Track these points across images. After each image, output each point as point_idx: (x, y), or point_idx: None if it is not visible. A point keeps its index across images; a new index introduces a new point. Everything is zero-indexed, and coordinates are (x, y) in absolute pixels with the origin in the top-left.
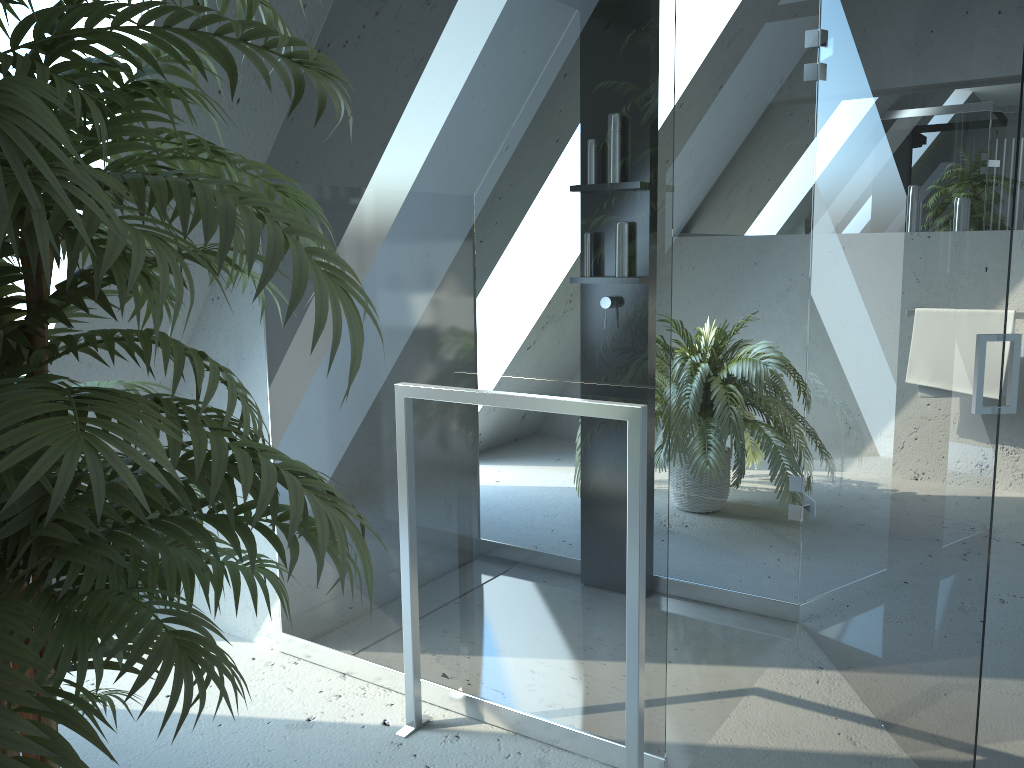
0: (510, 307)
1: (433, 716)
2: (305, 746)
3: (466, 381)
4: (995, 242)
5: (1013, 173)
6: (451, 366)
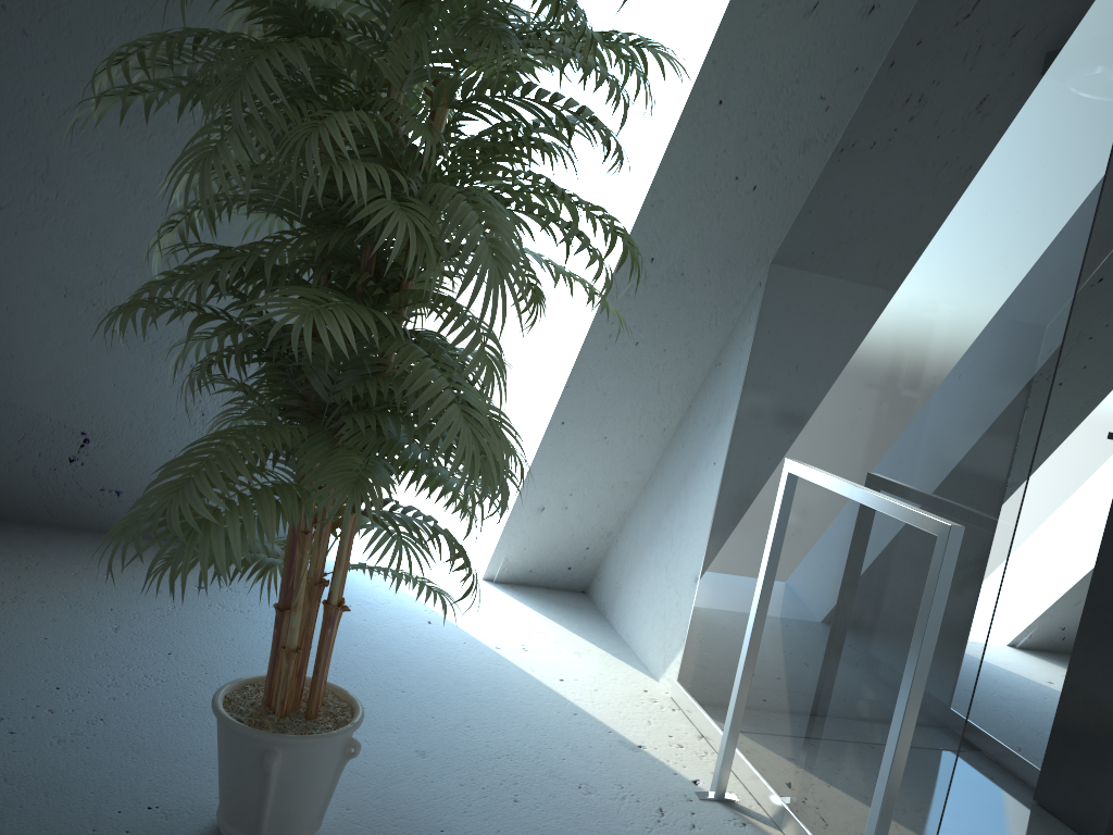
0: (907, 409)
1: (740, 801)
2: (617, 759)
3: (856, 476)
4: None
5: None
6: (850, 459)
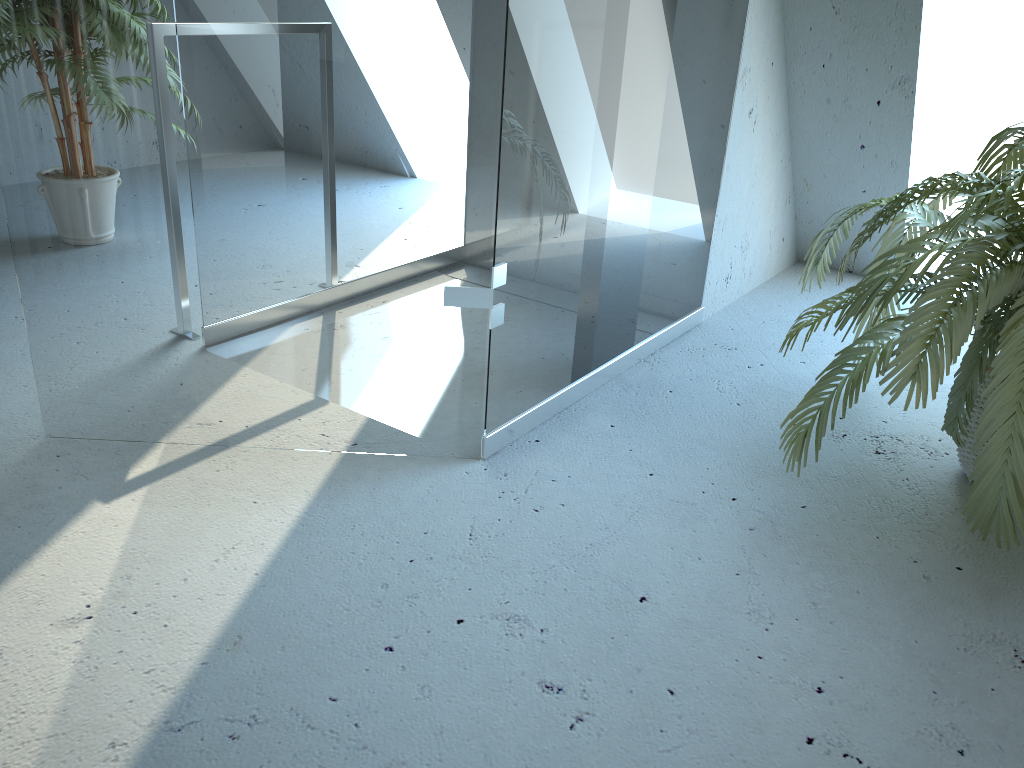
0: None
1: None
2: None
3: None
4: None
5: None
6: None
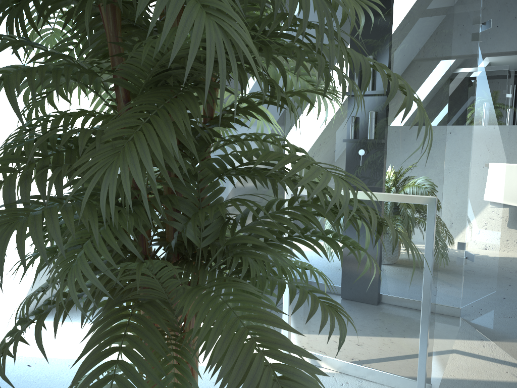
0: (349, 147)
1: None
2: None
3: None
4: None
5: None
6: None
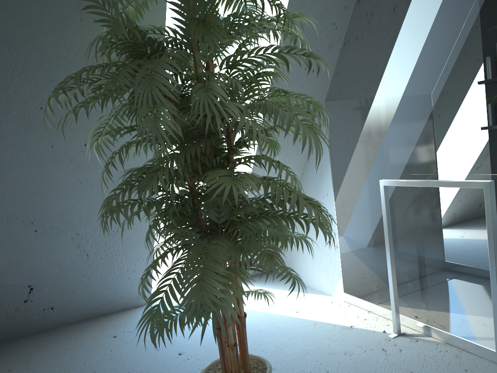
0: (430, 141)
1: (407, 331)
2: (348, 335)
3: (413, 177)
4: None
5: None
6: (406, 171)
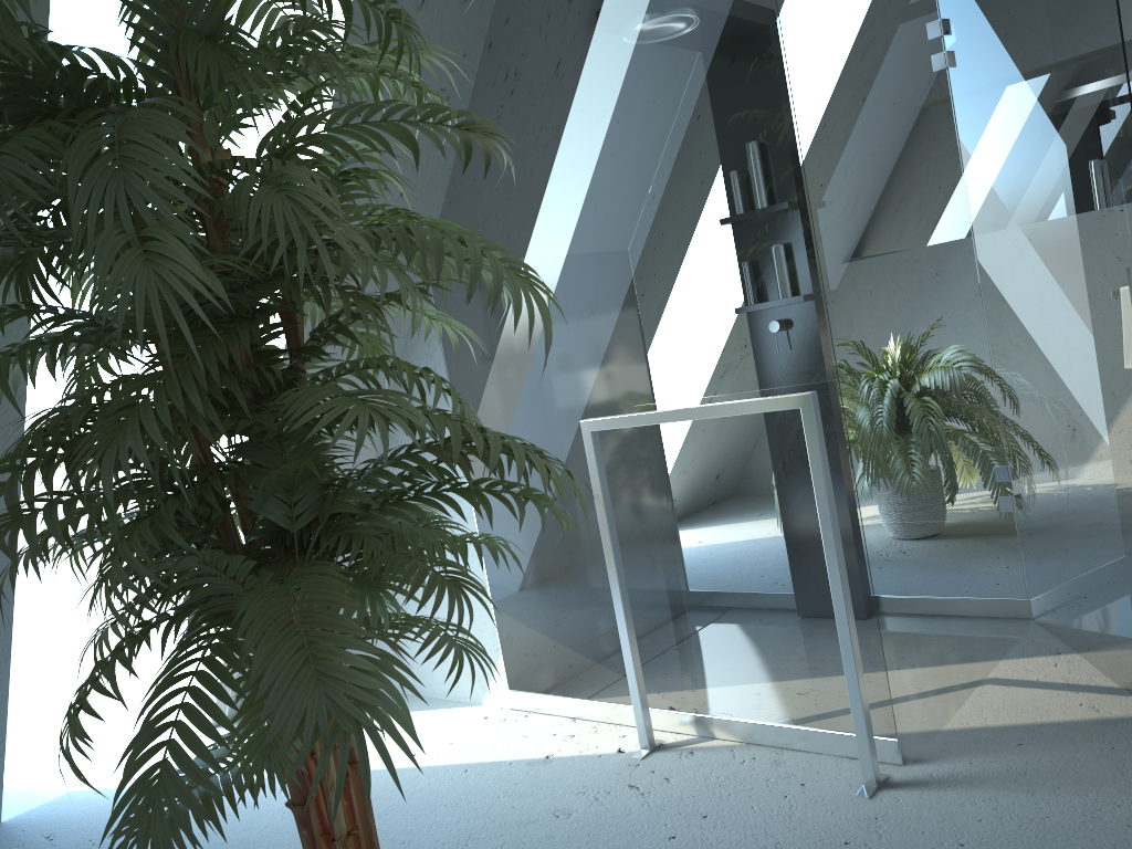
0: (675, 330)
1: (665, 740)
2: (548, 777)
3: (646, 409)
4: (1128, 177)
5: (1129, 109)
6: (630, 398)
